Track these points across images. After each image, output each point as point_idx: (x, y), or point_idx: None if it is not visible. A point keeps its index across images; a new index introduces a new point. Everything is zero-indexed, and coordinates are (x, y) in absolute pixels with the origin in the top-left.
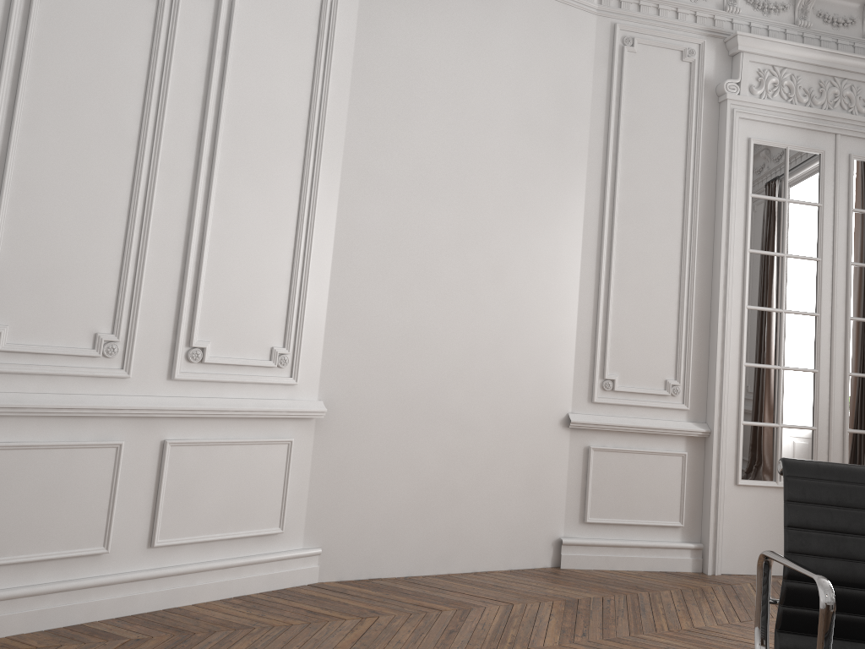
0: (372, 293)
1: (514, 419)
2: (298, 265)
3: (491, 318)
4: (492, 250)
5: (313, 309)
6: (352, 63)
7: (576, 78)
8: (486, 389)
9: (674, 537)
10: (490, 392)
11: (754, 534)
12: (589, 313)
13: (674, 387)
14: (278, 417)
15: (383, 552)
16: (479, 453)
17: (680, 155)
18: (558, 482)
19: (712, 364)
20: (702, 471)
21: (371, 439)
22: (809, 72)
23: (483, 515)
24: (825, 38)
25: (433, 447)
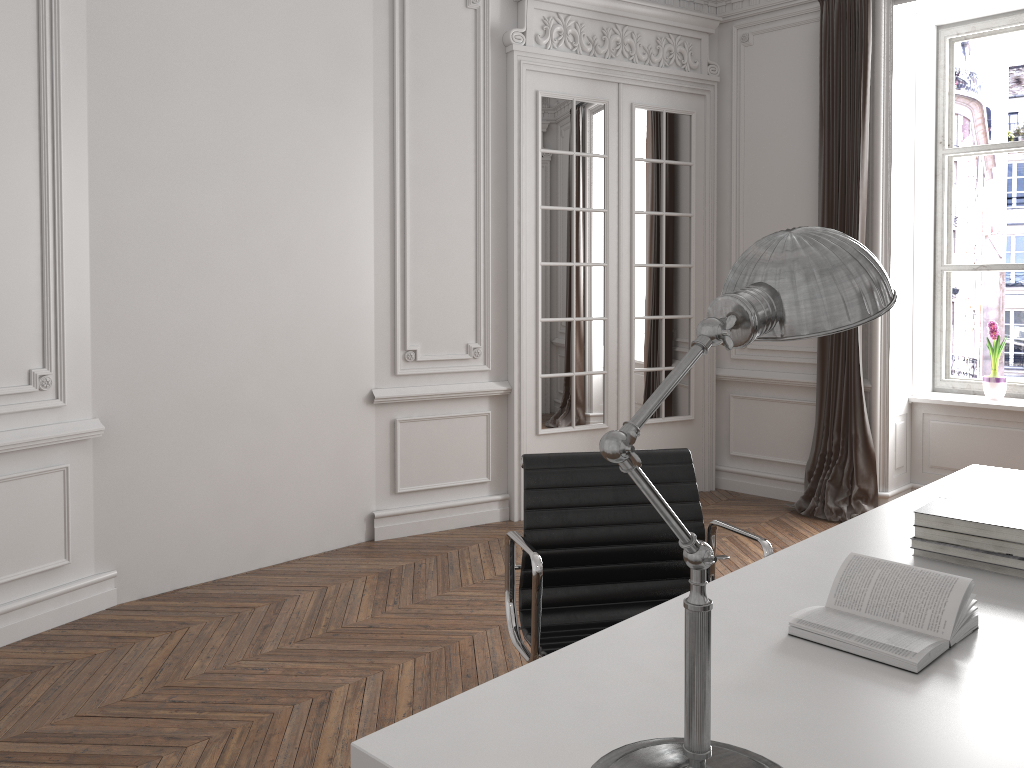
0: (142, 293)
1: (315, 404)
2: (49, 274)
3: (281, 303)
4: (276, 230)
5: (74, 320)
6: (86, 28)
7: (355, 30)
8: (283, 378)
9: (483, 492)
10: (287, 380)
11: None
12: (386, 285)
13: (475, 350)
14: (48, 444)
15: (186, 560)
16: (281, 444)
17: (470, 112)
18: (367, 459)
19: (510, 323)
20: (506, 427)
21: (160, 449)
22: (592, 19)
23: (291, 505)
24: None
25: (231, 446)
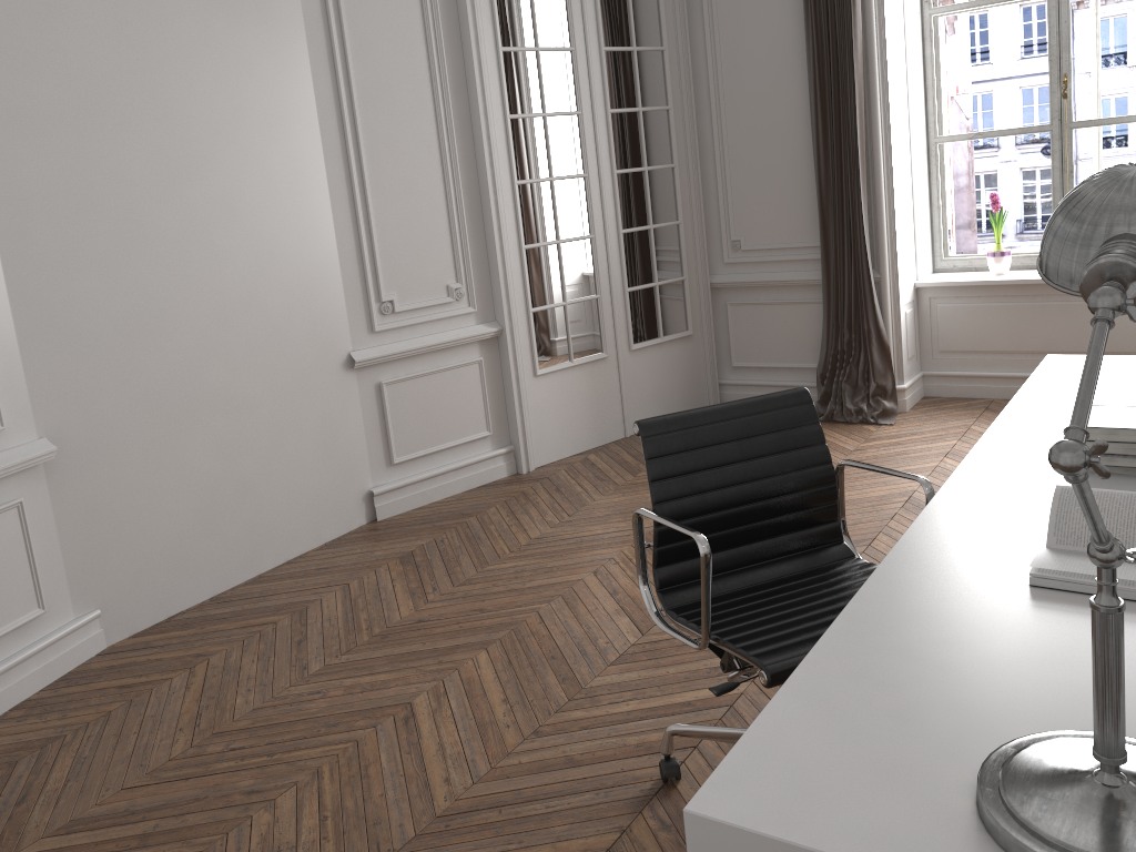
0: (70, 278)
1: (291, 379)
2: None
3: (235, 267)
4: (214, 180)
5: None
6: None
7: None
8: (251, 355)
9: (485, 448)
10: (256, 357)
11: (559, 419)
12: (348, 228)
13: (458, 291)
14: None
15: (176, 582)
16: (260, 431)
17: (415, 9)
18: (356, 432)
19: (492, 256)
20: (500, 372)
21: (124, 461)
22: None
23: (282, 498)
24: None
25: (205, 444)
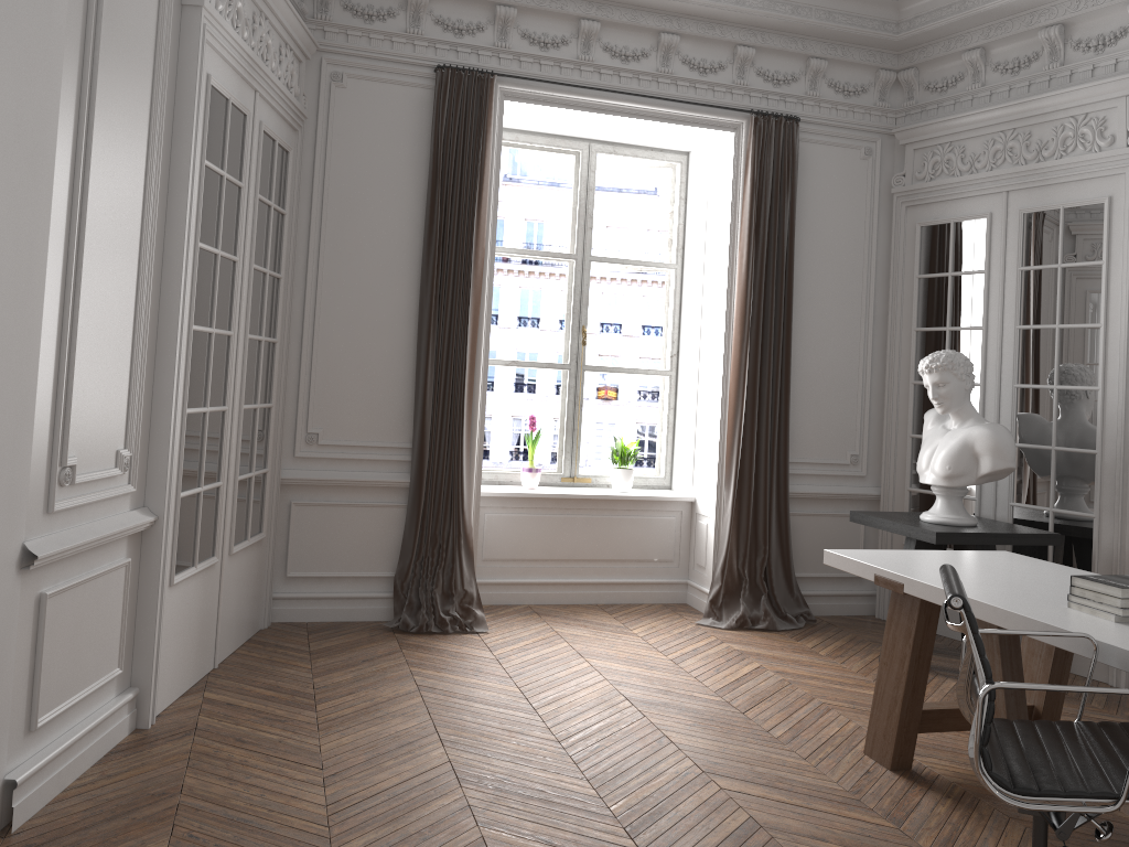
0: None
1: None
2: None
3: None
4: None
5: None
6: None
7: None
8: None
9: (111, 694)
10: None
11: (178, 646)
12: (52, 349)
13: (125, 460)
14: None
15: None
16: None
17: (148, 78)
18: (9, 679)
19: (162, 417)
20: (138, 580)
21: None
22: None
23: None
24: None
25: None
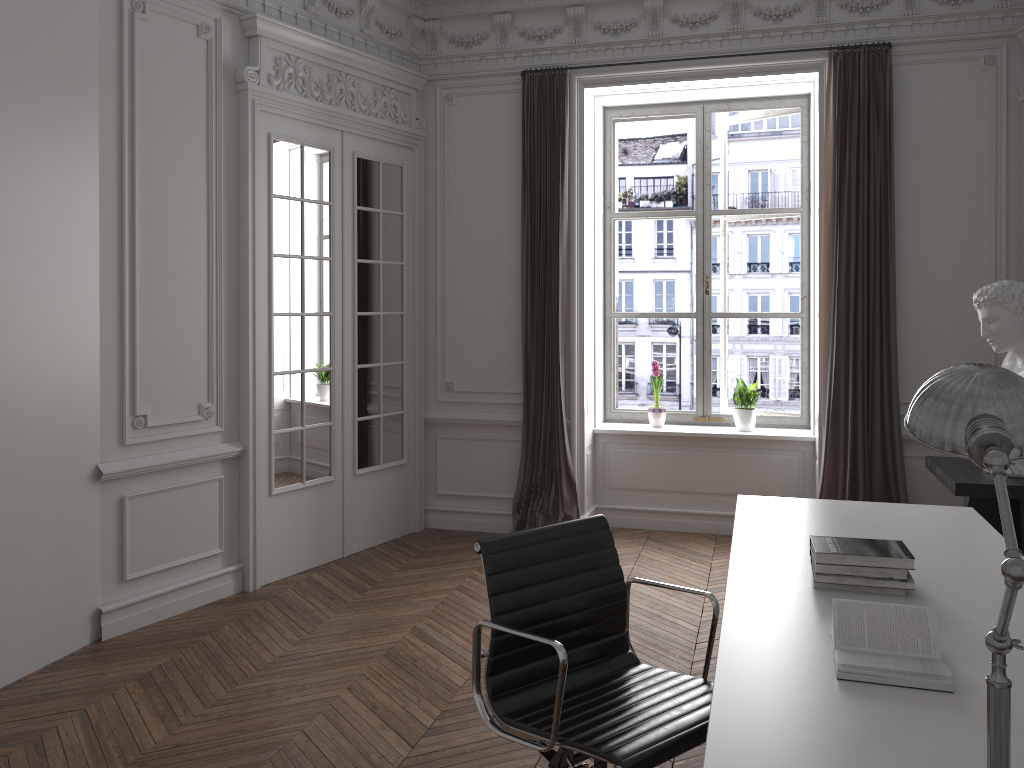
0: None
1: (36, 489)
2: None
3: None
4: None
5: None
6: None
7: (80, 48)
8: (1, 462)
9: (215, 565)
10: (5, 464)
11: (287, 538)
12: (113, 342)
13: (208, 410)
14: None
15: None
16: None
17: (202, 150)
18: (92, 547)
19: (244, 379)
20: (238, 491)
21: None
22: (320, 64)
23: (9, 616)
24: (331, 28)
25: None
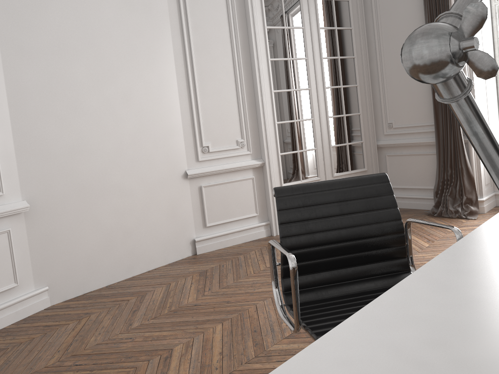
0: (43, 126)
1: (154, 181)
2: None
3: (127, 125)
4: (119, 84)
5: (3, 144)
6: None
7: None
8: (134, 168)
9: (254, 222)
10: (136, 169)
11: None
12: (187, 111)
13: (242, 143)
14: None
15: (89, 276)
16: (137, 205)
17: (224, 9)
18: (187, 210)
19: (260, 126)
20: (263, 184)
21: (65, 215)
22: None
23: (147, 239)
24: None
25: (107, 209)
